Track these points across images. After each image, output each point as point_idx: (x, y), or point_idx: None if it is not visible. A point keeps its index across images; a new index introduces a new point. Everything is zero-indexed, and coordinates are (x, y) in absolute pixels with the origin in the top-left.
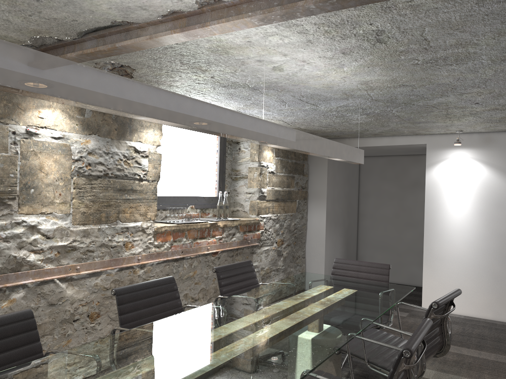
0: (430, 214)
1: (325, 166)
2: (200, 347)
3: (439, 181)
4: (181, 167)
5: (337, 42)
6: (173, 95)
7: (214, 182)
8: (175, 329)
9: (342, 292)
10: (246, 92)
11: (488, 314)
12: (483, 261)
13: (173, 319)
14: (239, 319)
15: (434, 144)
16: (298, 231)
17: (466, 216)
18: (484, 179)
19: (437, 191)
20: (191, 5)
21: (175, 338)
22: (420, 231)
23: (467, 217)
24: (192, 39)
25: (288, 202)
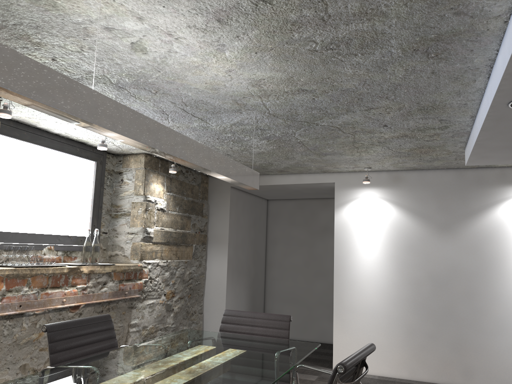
0: (340, 260)
1: (227, 206)
2: None
3: (348, 223)
4: (37, 196)
5: None
6: None
7: (85, 219)
8: None
9: (224, 355)
10: (110, 92)
11: (403, 372)
12: (396, 312)
13: None
14: None
15: (343, 183)
16: (194, 281)
17: (377, 262)
18: (394, 220)
19: (346, 234)
20: None
21: None
22: (331, 281)
23: (378, 263)
24: None
25: (183, 246)
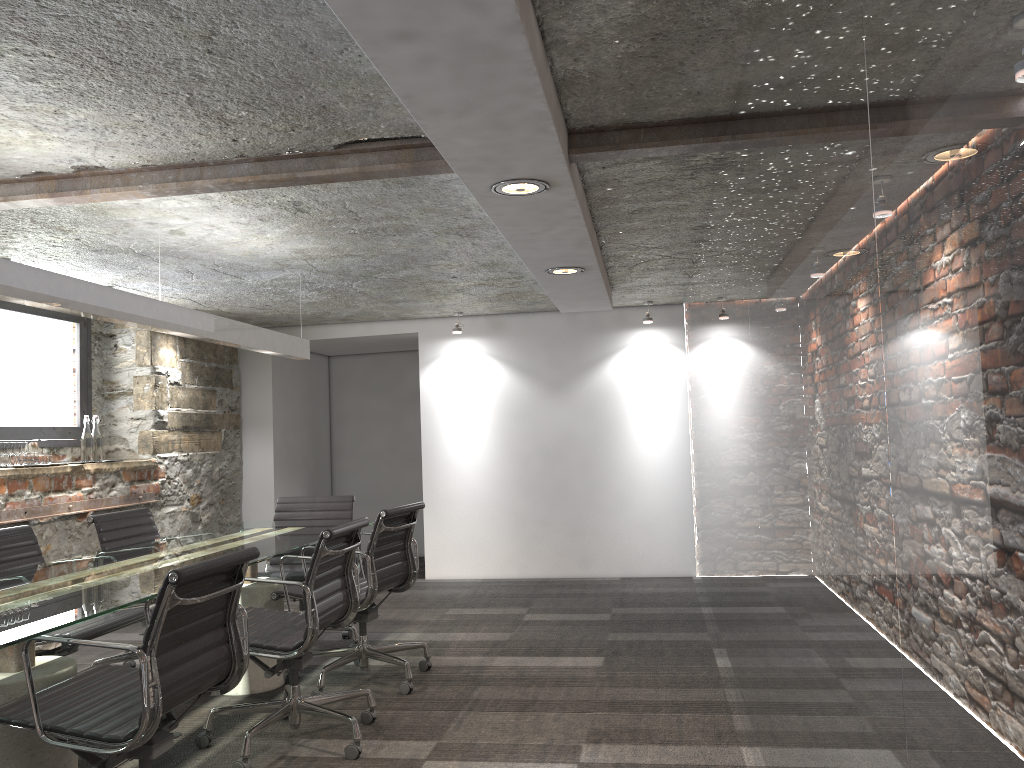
0: (429, 437)
1: (268, 371)
2: (93, 574)
3: (438, 386)
4: (12, 377)
5: (250, 209)
6: (53, 276)
7: (72, 403)
8: (51, 570)
9: (283, 530)
10: (130, 258)
11: (512, 570)
12: (502, 497)
13: (44, 565)
14: (138, 557)
15: (429, 333)
16: (227, 482)
17: (476, 435)
18: (495, 380)
19: (436, 401)
20: (65, 169)
21: (54, 573)
22: None
23: (478, 436)
24: (65, 204)
25: (208, 432)
